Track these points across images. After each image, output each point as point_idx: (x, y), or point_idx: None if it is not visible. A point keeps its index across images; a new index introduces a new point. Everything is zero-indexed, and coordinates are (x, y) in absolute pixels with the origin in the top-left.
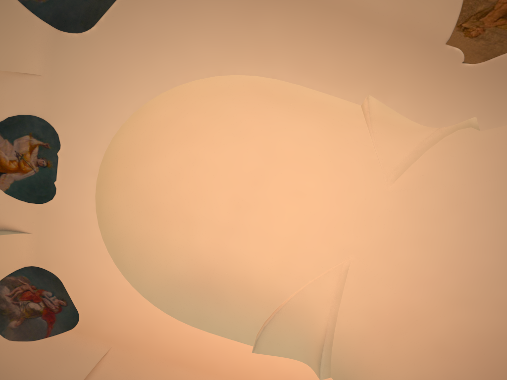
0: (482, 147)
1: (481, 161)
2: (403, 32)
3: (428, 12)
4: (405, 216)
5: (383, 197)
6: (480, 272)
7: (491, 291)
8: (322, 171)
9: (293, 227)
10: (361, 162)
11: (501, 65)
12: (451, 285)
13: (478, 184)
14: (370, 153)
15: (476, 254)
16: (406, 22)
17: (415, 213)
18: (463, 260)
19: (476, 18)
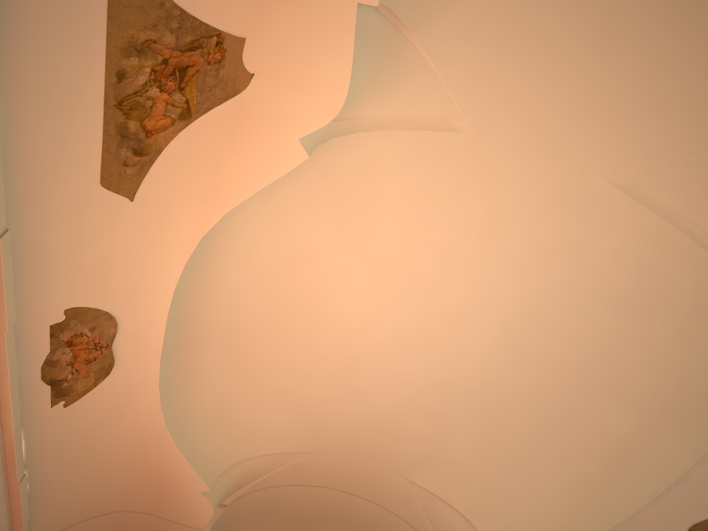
0: (651, 277)
1: (622, 274)
2: None
3: None
4: (537, 197)
5: (579, 169)
6: (435, 287)
7: (402, 301)
8: (646, 81)
9: (541, 34)
10: (656, 140)
11: None
12: (411, 260)
13: (579, 272)
14: (676, 154)
15: (464, 280)
16: None
17: (540, 209)
18: (456, 268)
19: None
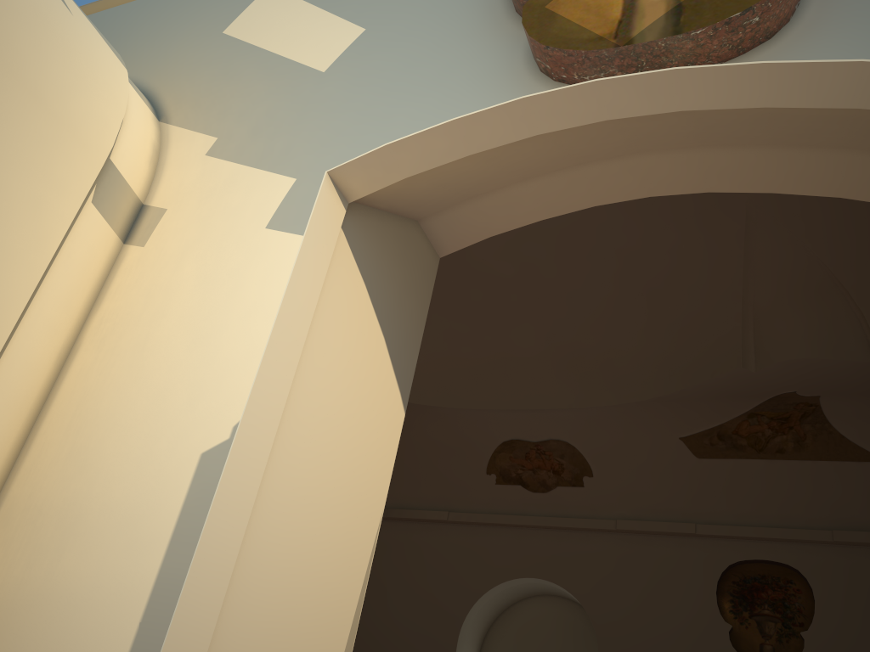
0: (679, 282)
1: (663, 264)
2: (864, 393)
3: (850, 406)
4: None
5: None
6: None
7: None
8: None
9: None
10: (807, 213)
11: (760, 396)
12: None
13: (638, 237)
14: (804, 233)
15: None
16: (865, 398)
17: None
18: None
19: (807, 413)
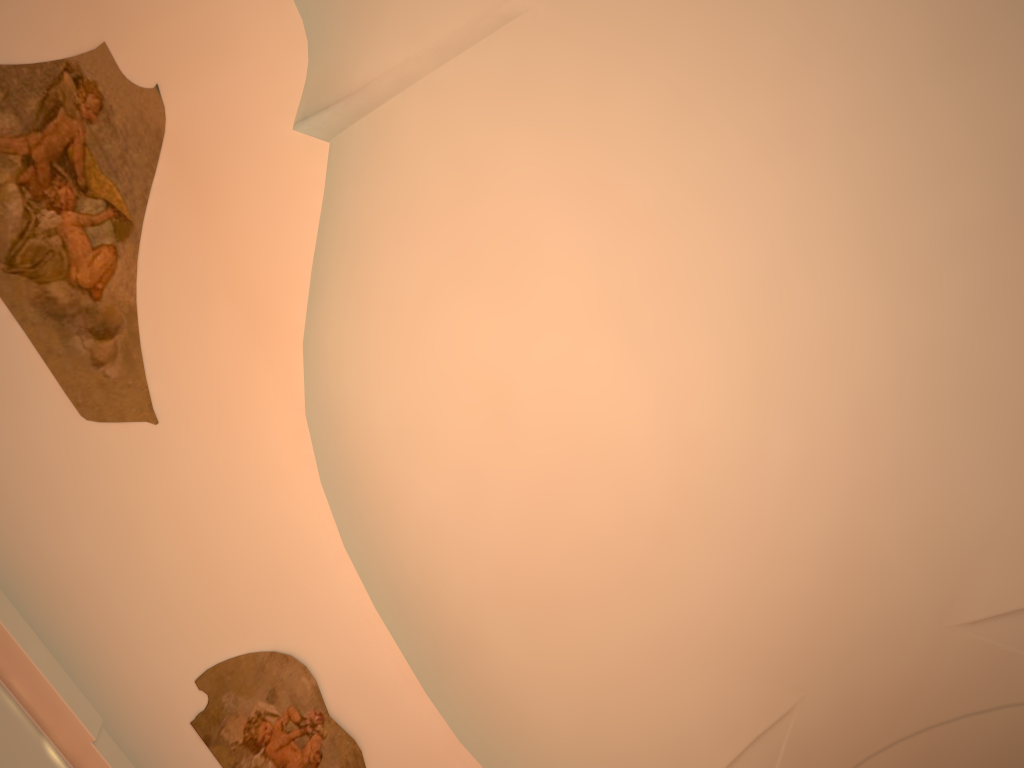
0: None
1: (912, 5)
2: None
3: None
4: (702, 18)
5: None
6: (704, 276)
7: (684, 339)
8: None
9: None
10: None
11: None
12: (637, 264)
13: (858, 65)
14: None
15: (730, 227)
16: None
17: (722, 30)
18: (704, 220)
19: None
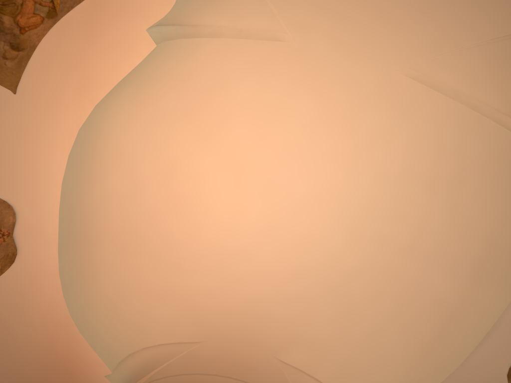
0: (449, 153)
1: (427, 155)
2: None
3: None
4: (352, 96)
5: (381, 67)
6: (282, 183)
7: (257, 198)
8: None
9: None
10: (437, 34)
11: None
12: (260, 160)
13: (393, 158)
14: (454, 43)
15: (304, 174)
16: None
17: (356, 106)
18: (296, 165)
19: None
